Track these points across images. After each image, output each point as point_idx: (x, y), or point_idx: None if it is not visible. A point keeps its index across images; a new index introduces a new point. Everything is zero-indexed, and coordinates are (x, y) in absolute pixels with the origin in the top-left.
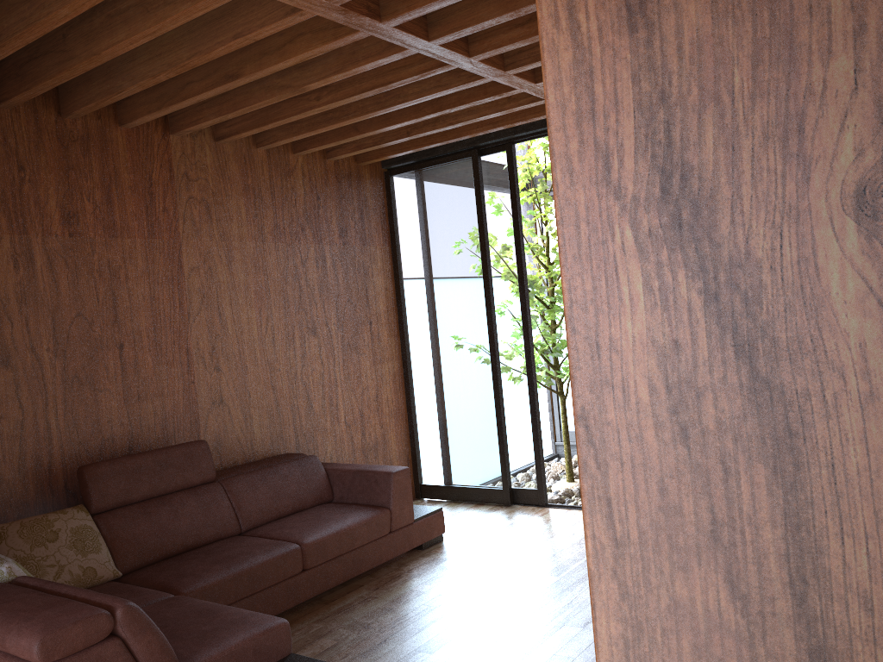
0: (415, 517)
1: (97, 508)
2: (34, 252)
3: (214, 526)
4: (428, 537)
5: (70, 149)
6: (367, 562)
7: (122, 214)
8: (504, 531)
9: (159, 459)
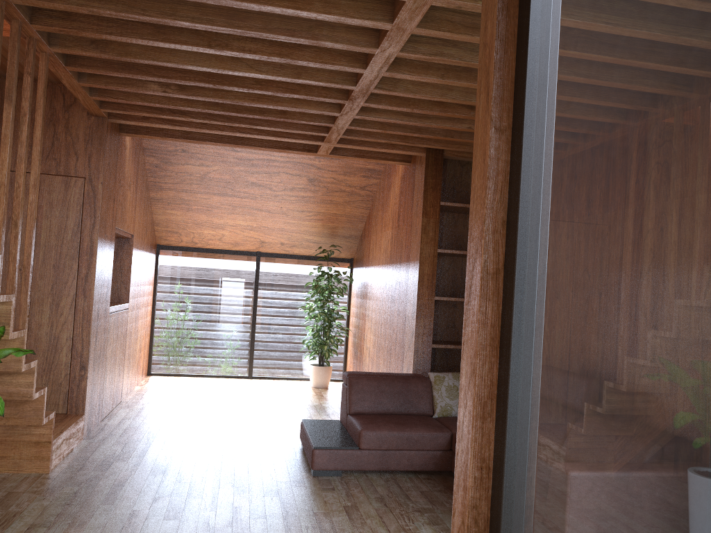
0: None
1: None
2: None
3: None
4: None
5: None
6: None
7: None
8: None
9: None
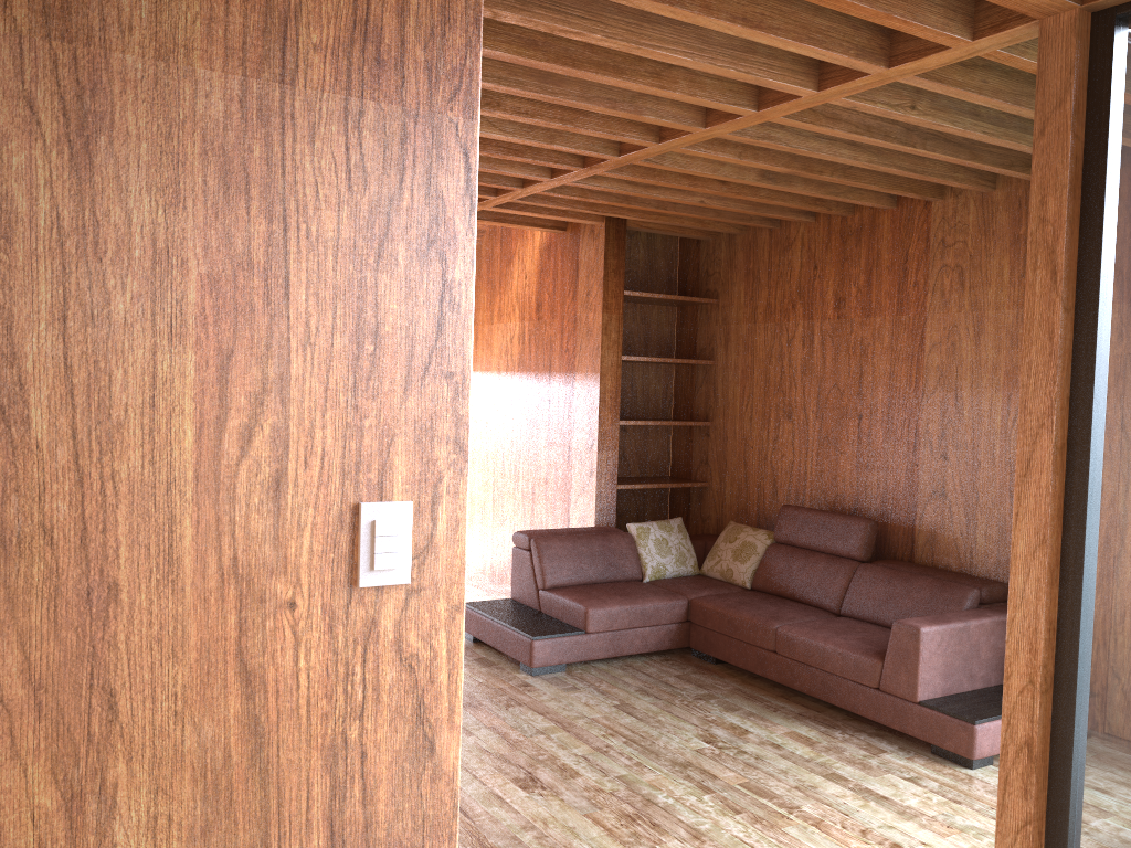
0: (928, 702)
1: (774, 537)
2: (814, 334)
3: (818, 593)
4: (936, 741)
5: (847, 243)
6: (838, 697)
7: (877, 294)
8: (989, 810)
9: (823, 519)
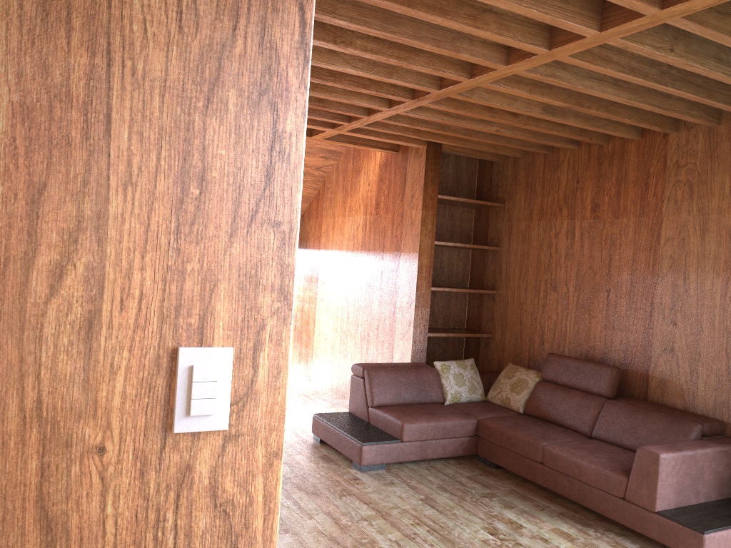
0: (664, 512)
1: (541, 376)
2: (575, 230)
3: (574, 420)
4: (671, 544)
5: (602, 164)
6: (591, 502)
7: (624, 201)
8: None
9: (579, 365)
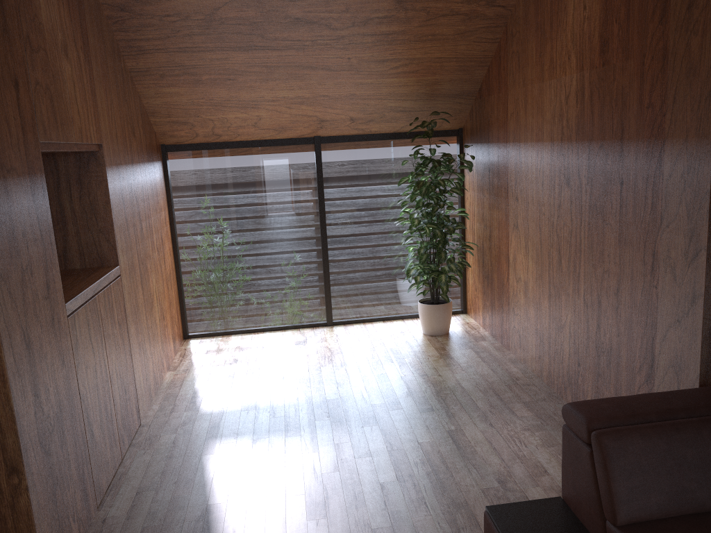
0: None
1: None
2: None
3: None
4: None
5: None
6: None
7: None
8: None
9: None
